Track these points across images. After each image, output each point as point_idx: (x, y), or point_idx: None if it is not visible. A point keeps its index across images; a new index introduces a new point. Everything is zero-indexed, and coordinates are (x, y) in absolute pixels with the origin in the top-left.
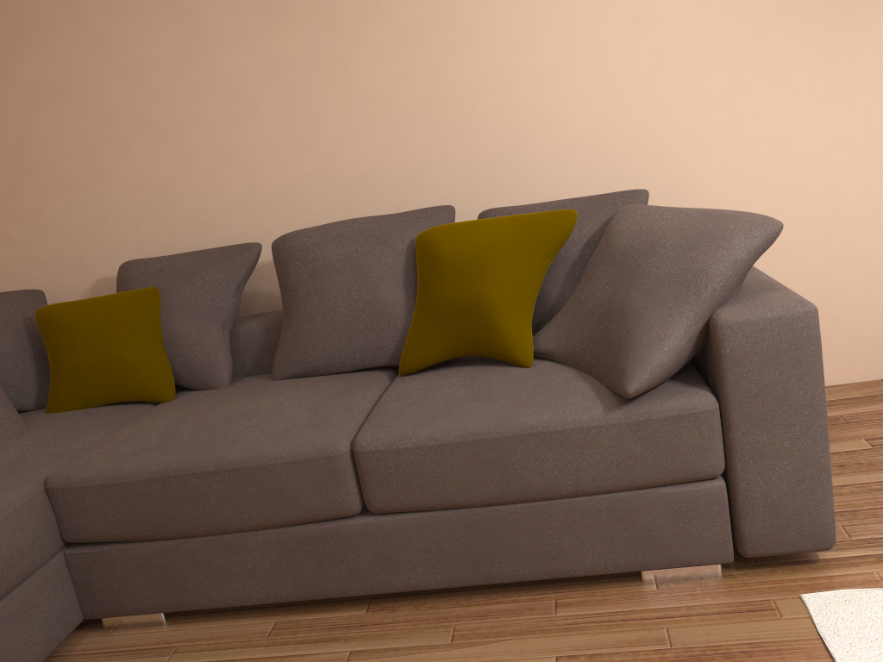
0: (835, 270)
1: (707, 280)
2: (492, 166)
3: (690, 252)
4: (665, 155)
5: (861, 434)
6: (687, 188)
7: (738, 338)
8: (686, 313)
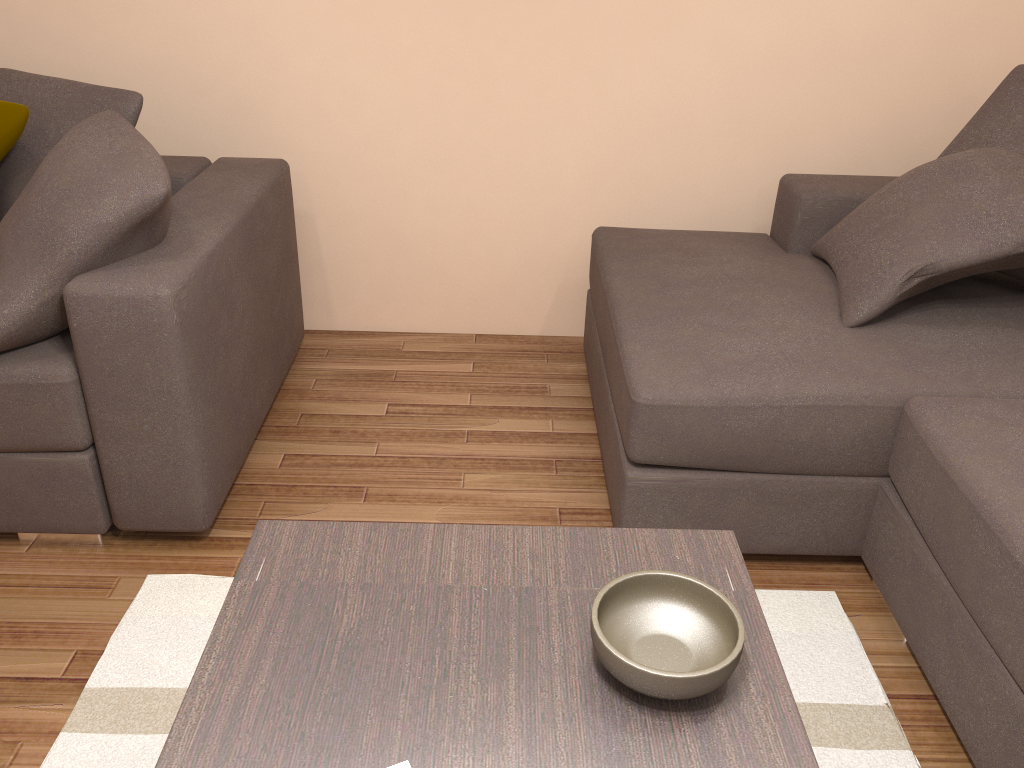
0: (438, 211)
1: (63, 241)
2: (41, 7)
3: (66, 202)
4: (255, 39)
5: (392, 397)
6: (281, 85)
7: (85, 313)
8: (40, 274)
